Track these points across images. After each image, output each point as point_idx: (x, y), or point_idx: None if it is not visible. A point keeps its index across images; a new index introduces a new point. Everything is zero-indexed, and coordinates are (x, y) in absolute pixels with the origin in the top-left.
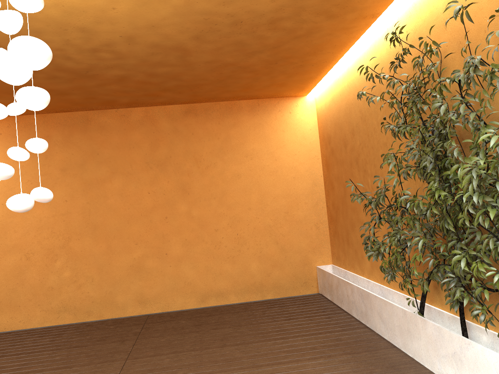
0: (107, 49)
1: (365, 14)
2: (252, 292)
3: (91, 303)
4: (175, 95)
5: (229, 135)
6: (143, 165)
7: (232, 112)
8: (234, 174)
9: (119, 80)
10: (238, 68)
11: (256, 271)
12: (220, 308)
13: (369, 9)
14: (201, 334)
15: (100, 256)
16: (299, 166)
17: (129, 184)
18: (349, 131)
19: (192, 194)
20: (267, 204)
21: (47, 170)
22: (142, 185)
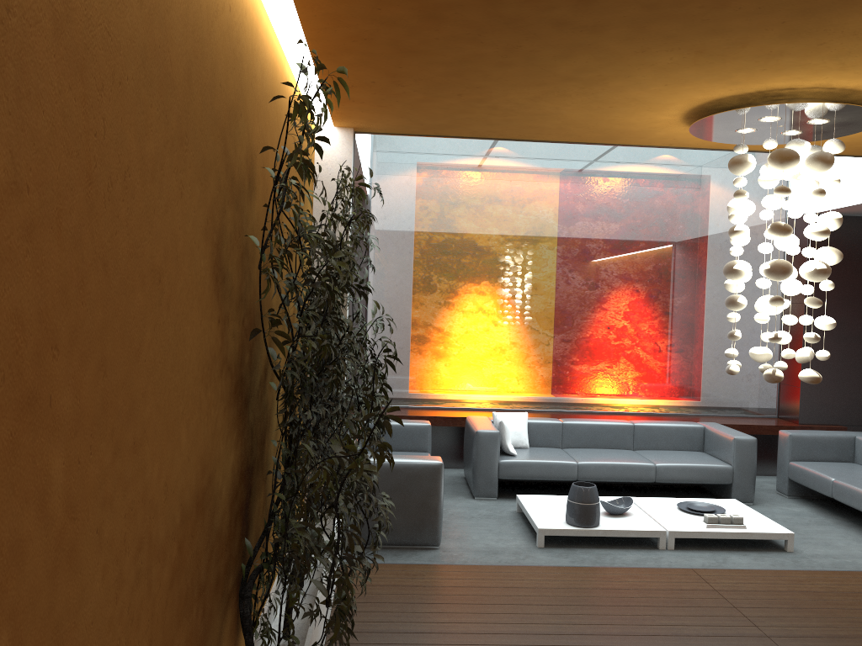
0: None
1: None
2: None
3: None
4: None
5: None
6: None
7: None
8: None
9: None
10: None
11: None
12: None
13: None
14: None
15: None
16: None
17: None
18: None
19: None
20: None
21: None
22: None
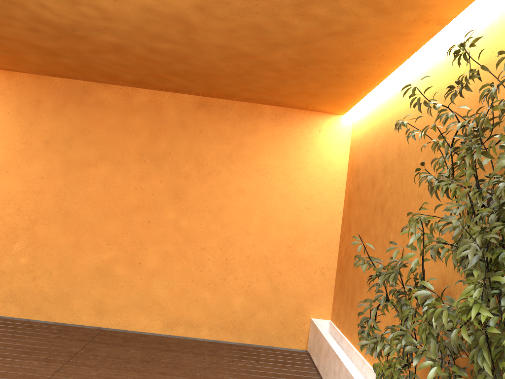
0: (89, 3)
1: (428, 16)
2: (228, 331)
3: (43, 300)
4: (186, 82)
5: (242, 142)
6: (136, 156)
7: (252, 117)
8: (238, 189)
9: (114, 49)
10: (259, 63)
11: (238, 308)
12: (185, 341)
13: (434, 9)
14: (142, 377)
15: (64, 249)
16: (317, 195)
17: (116, 174)
18: (381, 168)
19: (185, 201)
20: (269, 232)
21: (29, 138)
22: (130, 179)
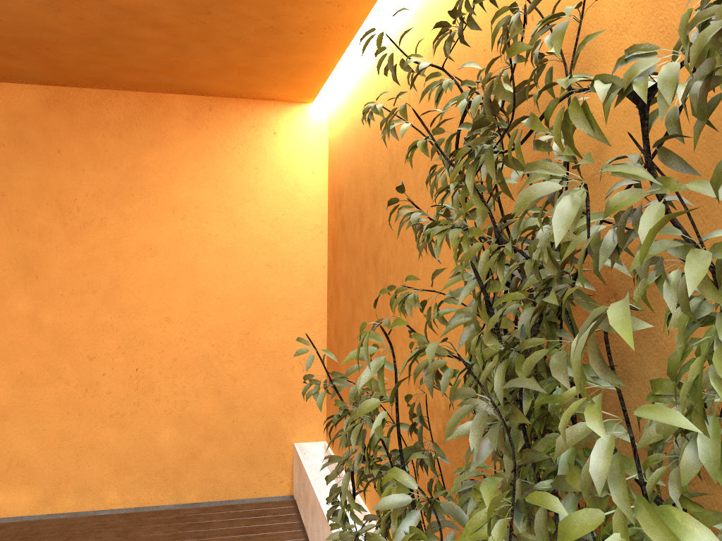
0: None
1: None
2: (155, 489)
3: None
4: (5, 60)
5: (140, 164)
6: None
7: (152, 117)
8: (143, 246)
9: None
10: (118, 12)
11: (168, 447)
12: (76, 523)
13: None
14: None
15: None
16: (282, 243)
17: None
18: (370, 190)
19: (46, 279)
20: (206, 314)
21: None
22: None
